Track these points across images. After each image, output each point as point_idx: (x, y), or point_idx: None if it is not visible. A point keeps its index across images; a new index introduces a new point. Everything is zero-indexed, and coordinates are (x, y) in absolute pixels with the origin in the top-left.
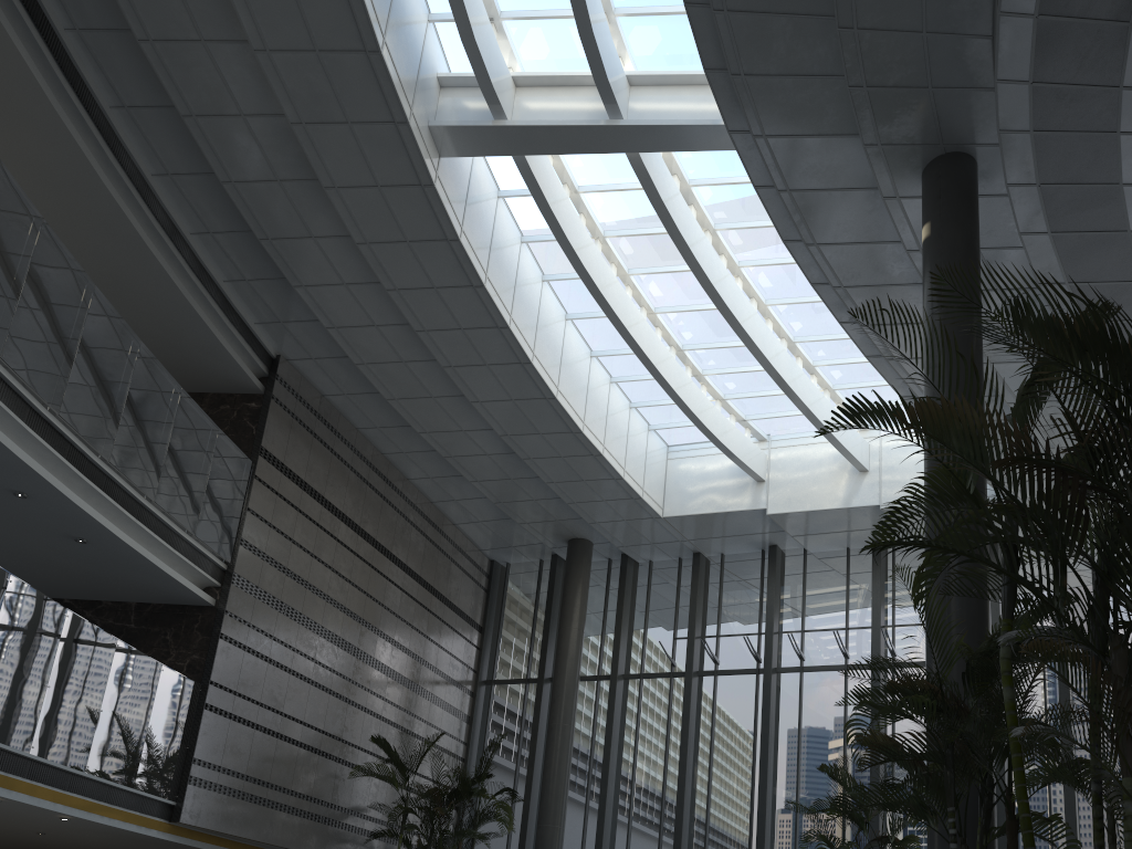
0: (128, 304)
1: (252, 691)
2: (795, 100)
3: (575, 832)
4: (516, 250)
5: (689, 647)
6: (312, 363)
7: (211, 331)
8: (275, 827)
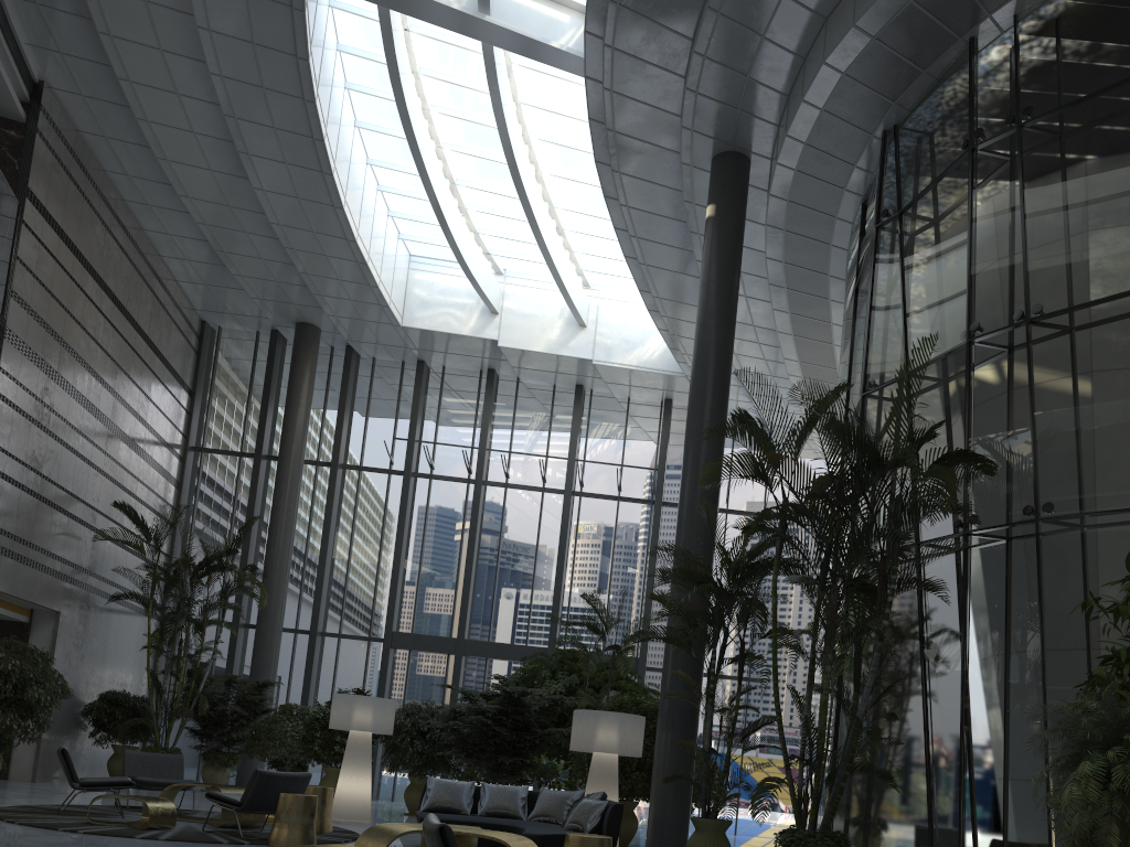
0: None
1: (19, 451)
2: (644, 77)
3: (290, 605)
4: (334, 59)
5: (409, 449)
6: (79, 99)
7: None
8: (36, 586)
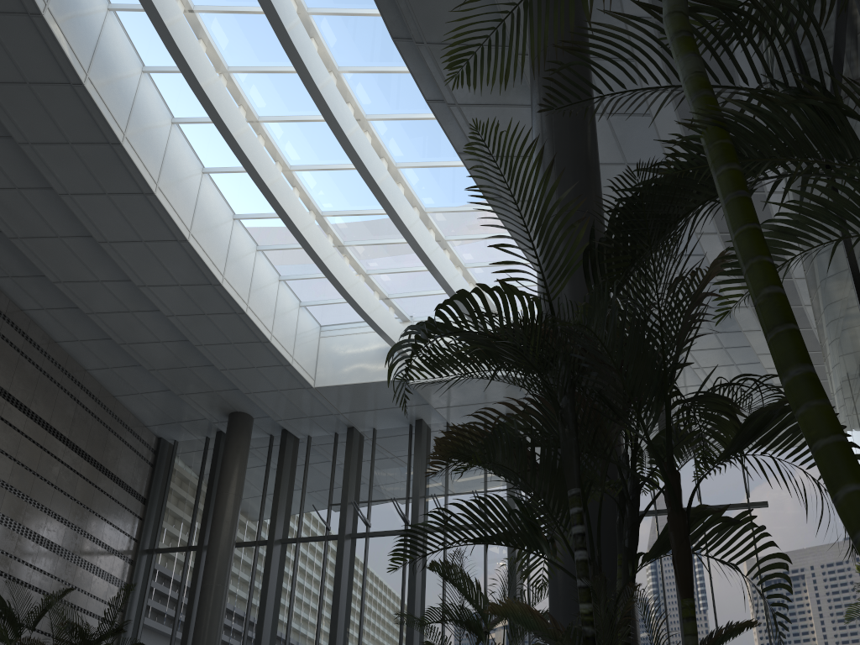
0: None
1: None
2: None
3: None
4: (135, 75)
5: (342, 511)
6: None
7: None
8: None
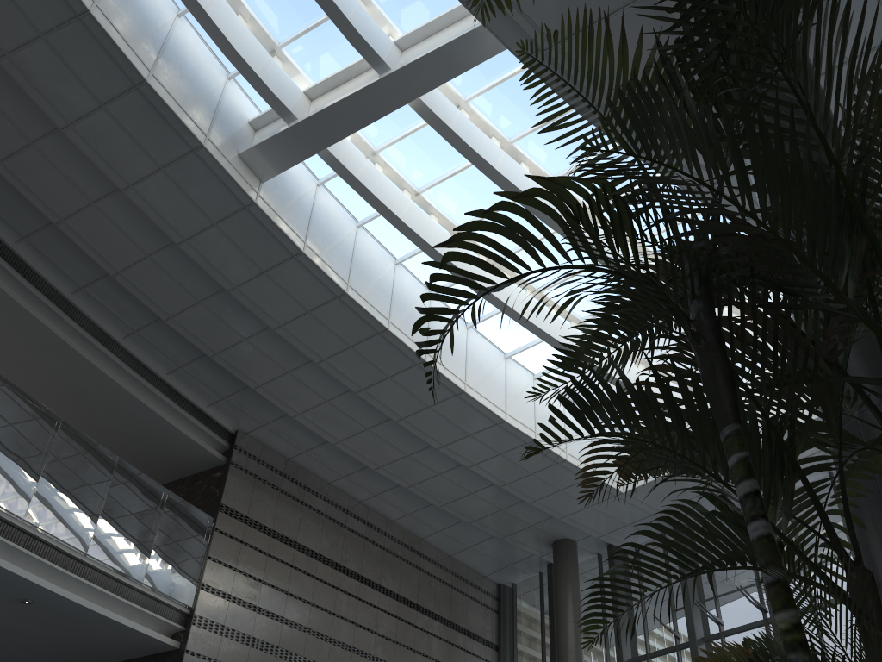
0: (92, 410)
1: None
2: None
3: None
4: (390, 270)
5: (687, 614)
6: (265, 429)
7: (158, 414)
8: None
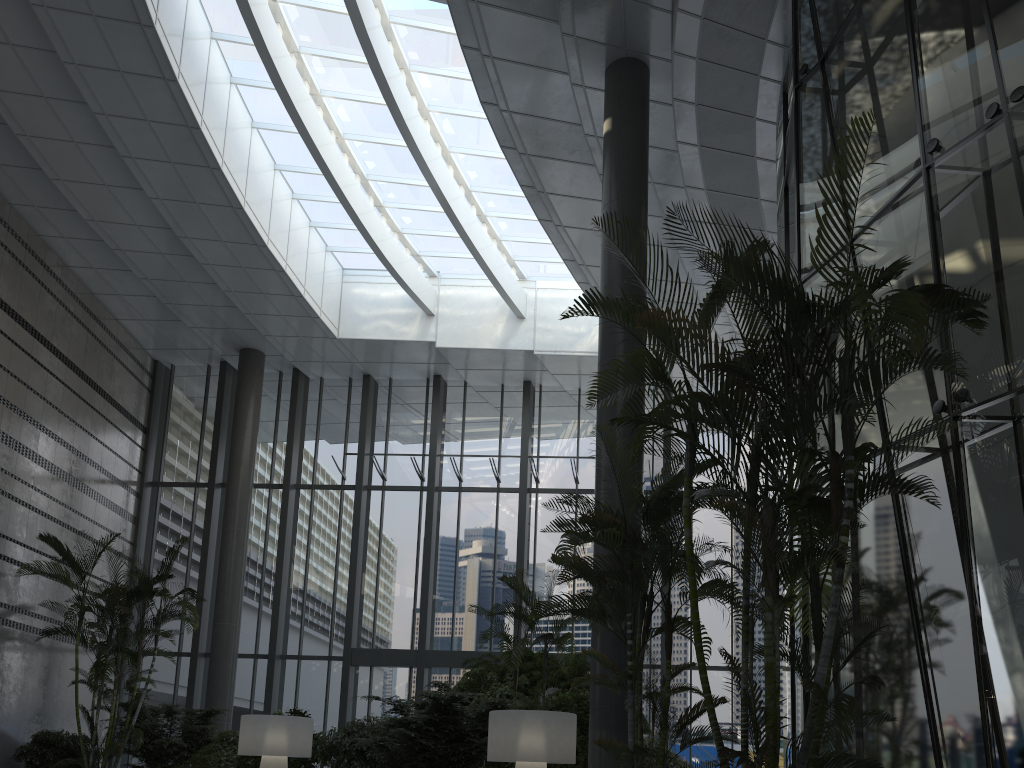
0: None
1: None
2: None
3: (249, 630)
4: (207, 46)
5: (359, 463)
6: None
7: None
8: None
